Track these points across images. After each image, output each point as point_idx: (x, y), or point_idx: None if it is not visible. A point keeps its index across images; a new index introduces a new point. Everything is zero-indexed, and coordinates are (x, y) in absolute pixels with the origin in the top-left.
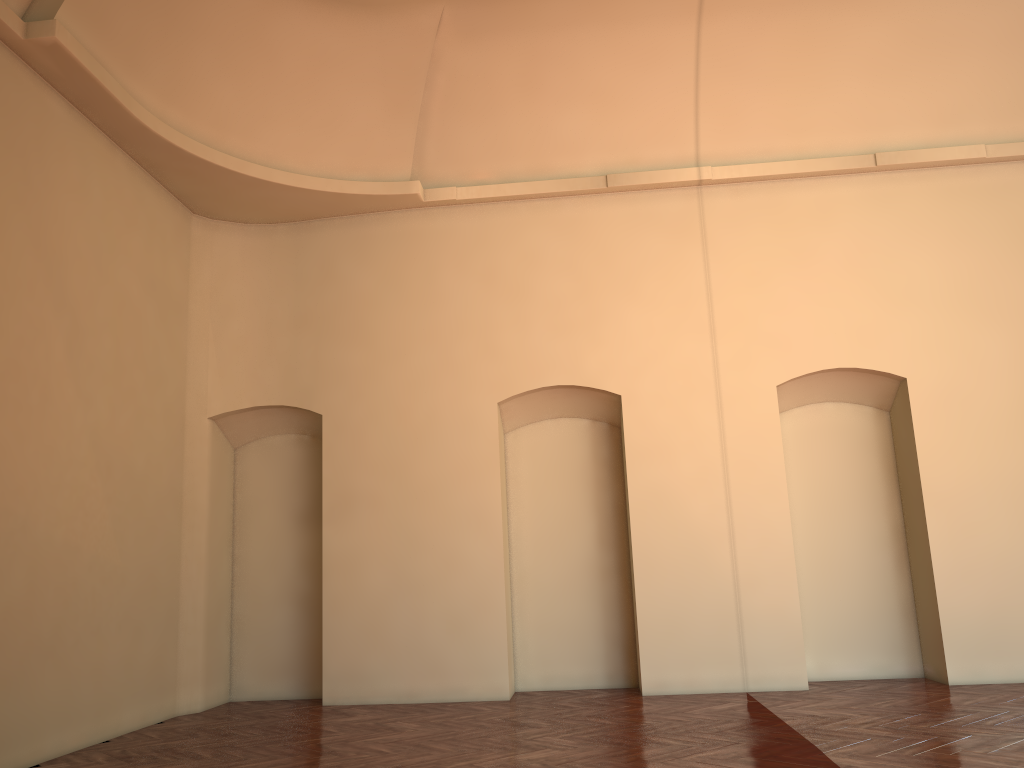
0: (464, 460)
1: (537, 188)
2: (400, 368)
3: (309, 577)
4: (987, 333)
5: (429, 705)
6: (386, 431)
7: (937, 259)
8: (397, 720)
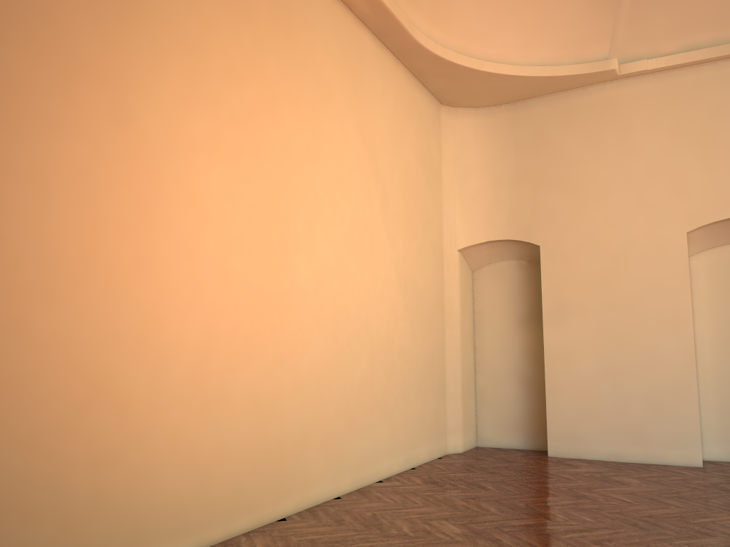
0: (658, 278)
1: (721, 51)
2: (601, 208)
3: (530, 363)
4: None
5: (634, 465)
6: (591, 257)
7: None
8: (617, 475)
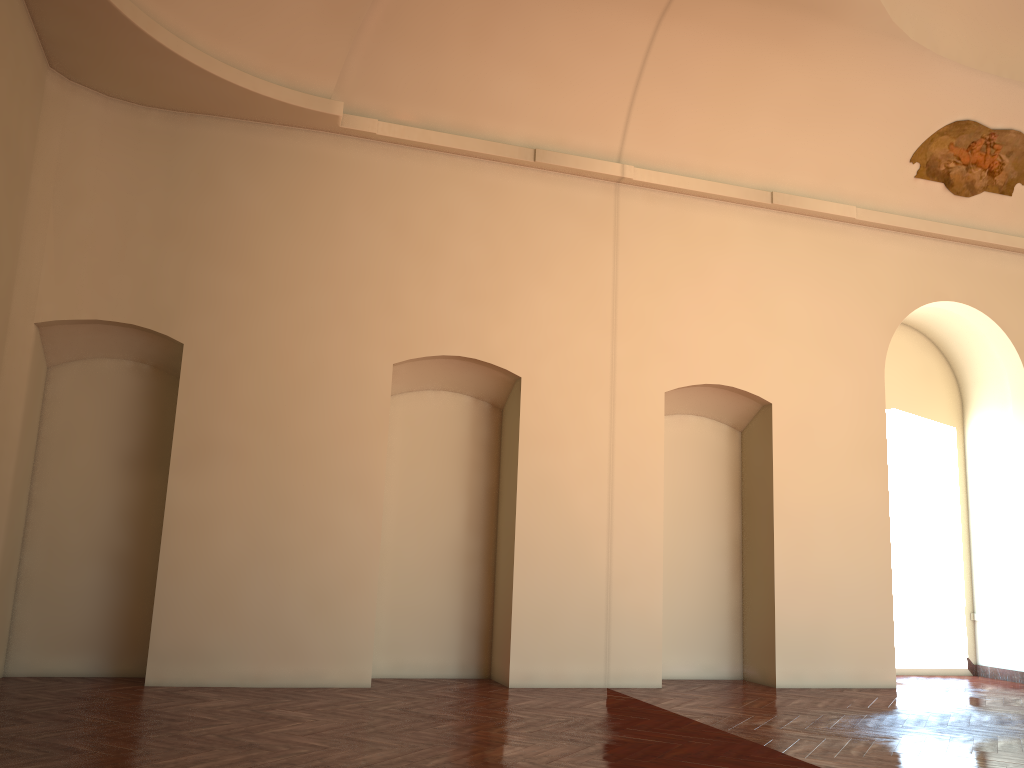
0: (349, 421)
1: (464, 144)
2: (287, 307)
3: (130, 532)
4: (837, 374)
5: (284, 690)
6: (262, 375)
7: (807, 300)
8: (273, 707)
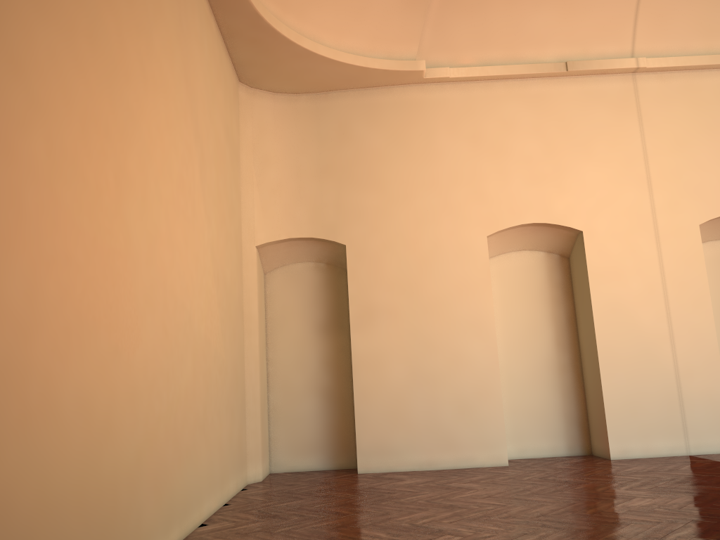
0: (463, 280)
1: (512, 70)
2: (408, 209)
3: (330, 374)
4: None
5: (449, 471)
6: (399, 258)
7: None
8: (450, 482)
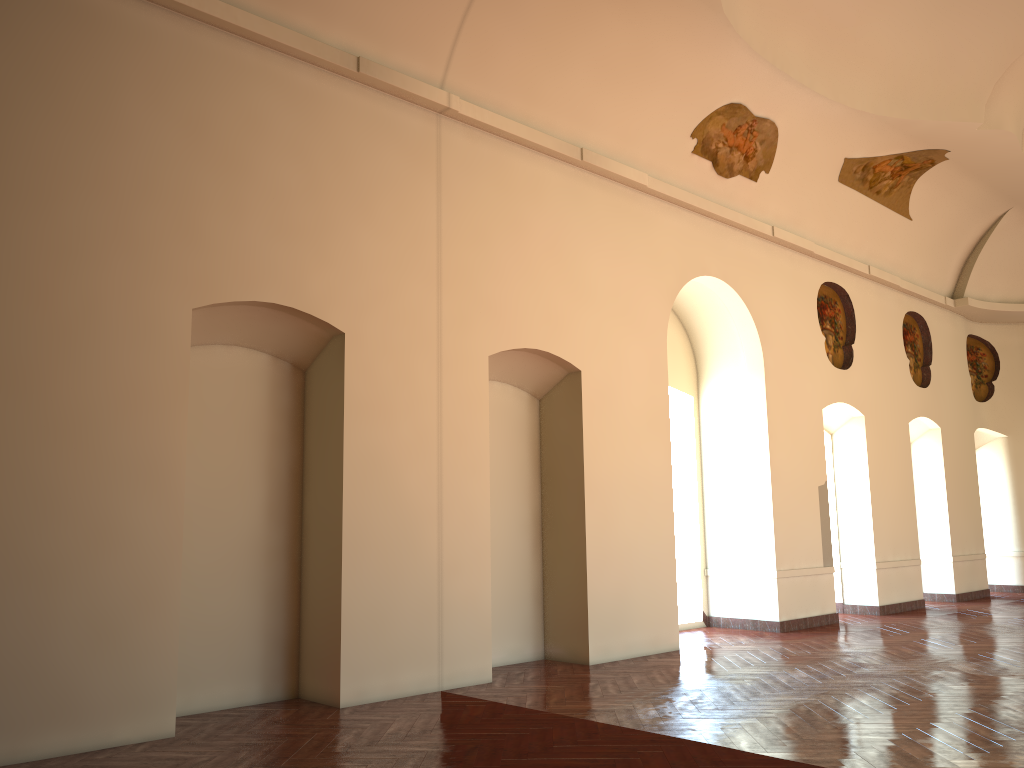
0: (137, 383)
1: (278, 34)
2: (42, 219)
3: None
4: (632, 343)
5: (61, 763)
6: (6, 315)
7: (607, 265)
8: None
